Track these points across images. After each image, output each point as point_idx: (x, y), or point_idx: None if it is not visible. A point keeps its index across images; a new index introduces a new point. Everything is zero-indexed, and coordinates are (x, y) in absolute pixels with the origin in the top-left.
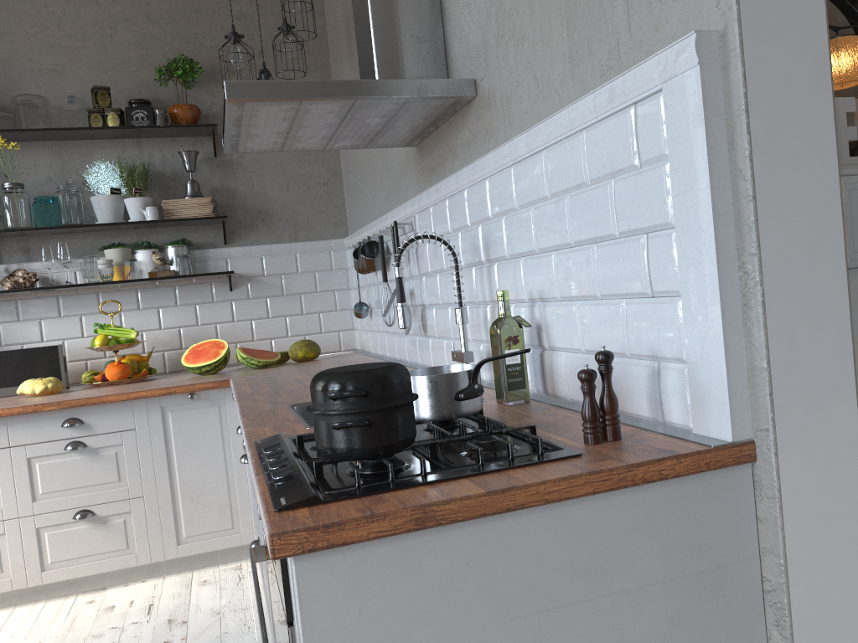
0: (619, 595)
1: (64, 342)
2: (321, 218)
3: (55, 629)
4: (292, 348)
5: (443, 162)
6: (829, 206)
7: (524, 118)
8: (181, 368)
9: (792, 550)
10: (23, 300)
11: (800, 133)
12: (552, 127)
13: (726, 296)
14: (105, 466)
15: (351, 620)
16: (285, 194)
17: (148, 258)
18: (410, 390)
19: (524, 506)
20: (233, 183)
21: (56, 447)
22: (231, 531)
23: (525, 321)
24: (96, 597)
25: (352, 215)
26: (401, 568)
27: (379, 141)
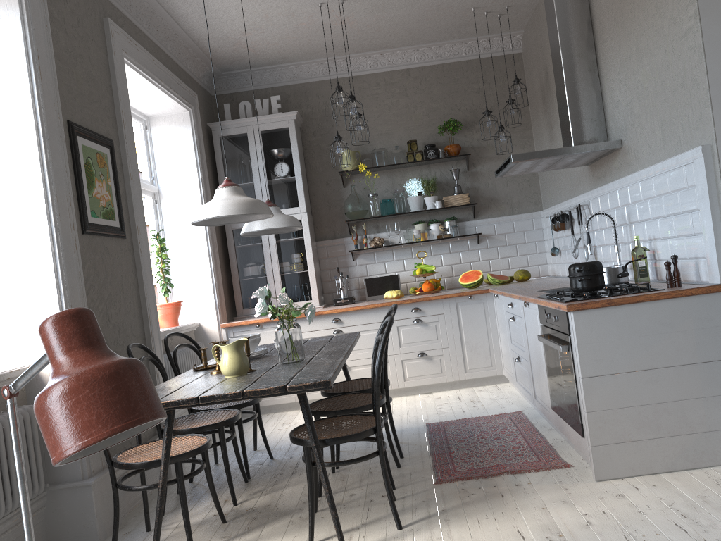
0: (677, 332)
1: (396, 273)
2: (526, 200)
3: (418, 403)
4: (515, 274)
5: (605, 174)
6: None
7: (644, 161)
8: (453, 287)
9: None
10: (376, 252)
11: None
12: (655, 169)
13: (716, 234)
14: (431, 332)
15: (589, 331)
16: (505, 188)
17: (436, 228)
18: (602, 269)
19: (643, 301)
20: (477, 184)
21: (409, 321)
22: (491, 367)
23: (647, 248)
24: (429, 395)
25: (545, 197)
26: (604, 317)
27: (570, 165)
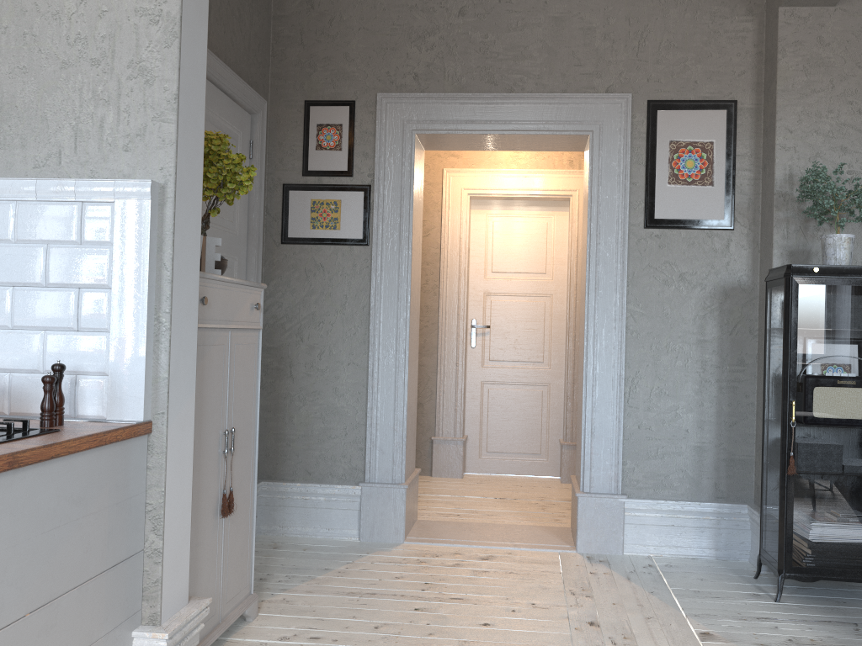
0: (90, 516)
1: None
2: None
3: None
4: None
5: None
6: (195, 292)
7: None
8: None
9: (168, 482)
10: None
11: (189, 250)
12: None
13: (149, 335)
14: None
15: None
16: None
17: None
18: None
19: (60, 456)
20: None
21: None
22: None
23: None
24: None
25: None
26: None
27: None
